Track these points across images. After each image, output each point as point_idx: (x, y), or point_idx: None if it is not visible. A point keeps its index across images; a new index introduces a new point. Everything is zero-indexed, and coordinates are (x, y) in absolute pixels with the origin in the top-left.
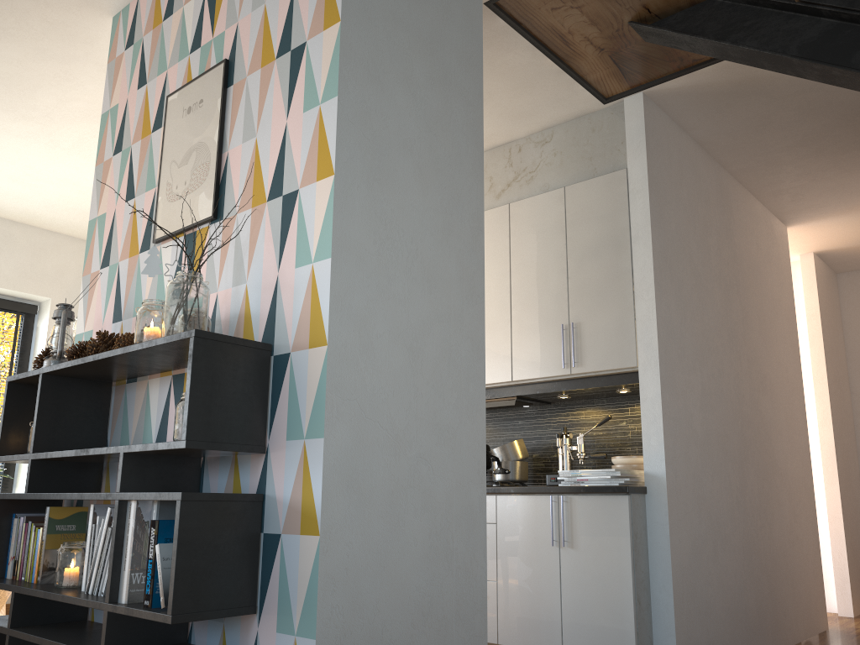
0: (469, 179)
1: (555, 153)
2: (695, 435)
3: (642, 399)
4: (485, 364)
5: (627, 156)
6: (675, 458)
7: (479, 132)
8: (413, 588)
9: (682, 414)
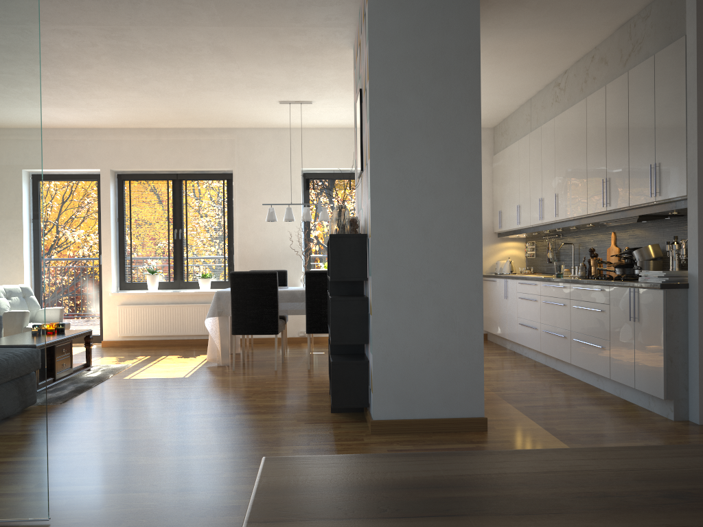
0: (468, 125)
1: (651, 25)
2: None
3: (688, 220)
4: (617, 194)
5: (686, 24)
6: None
7: (476, 92)
8: (428, 338)
9: None
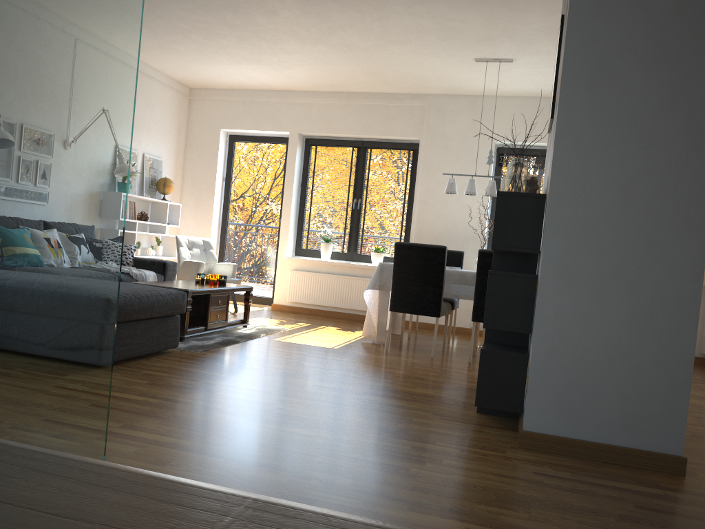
0: None
1: None
2: None
3: None
4: None
5: None
6: None
7: None
8: (612, 337)
9: None
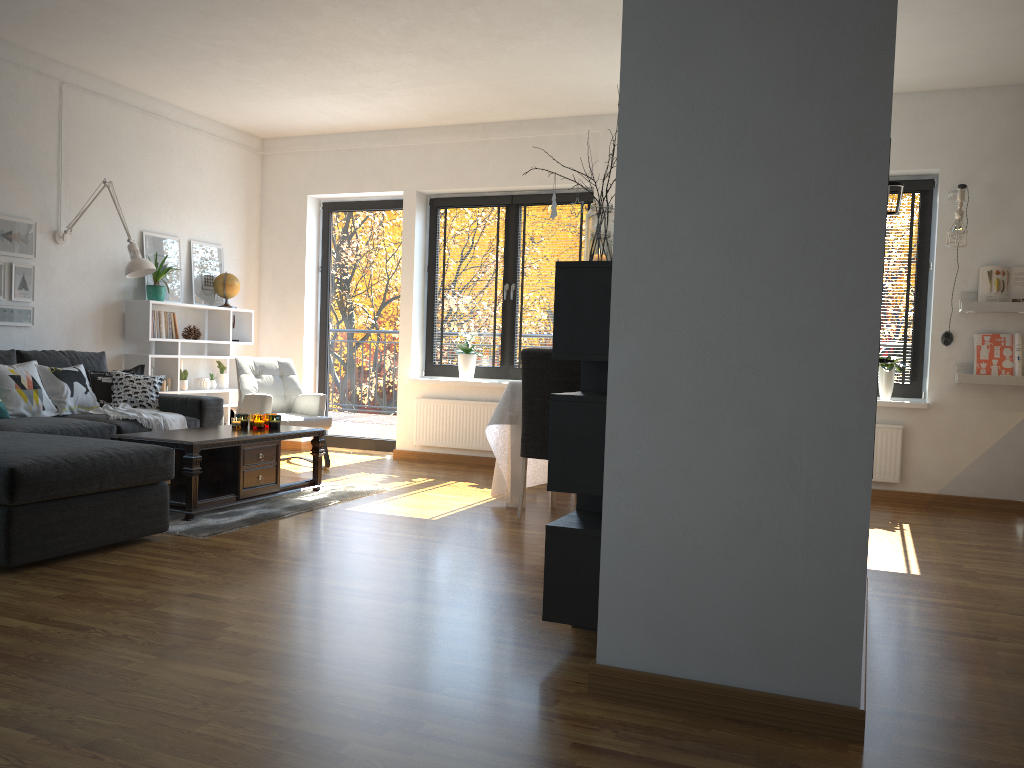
0: None
1: None
2: None
3: None
4: None
5: None
6: None
7: None
8: (730, 501)
9: None
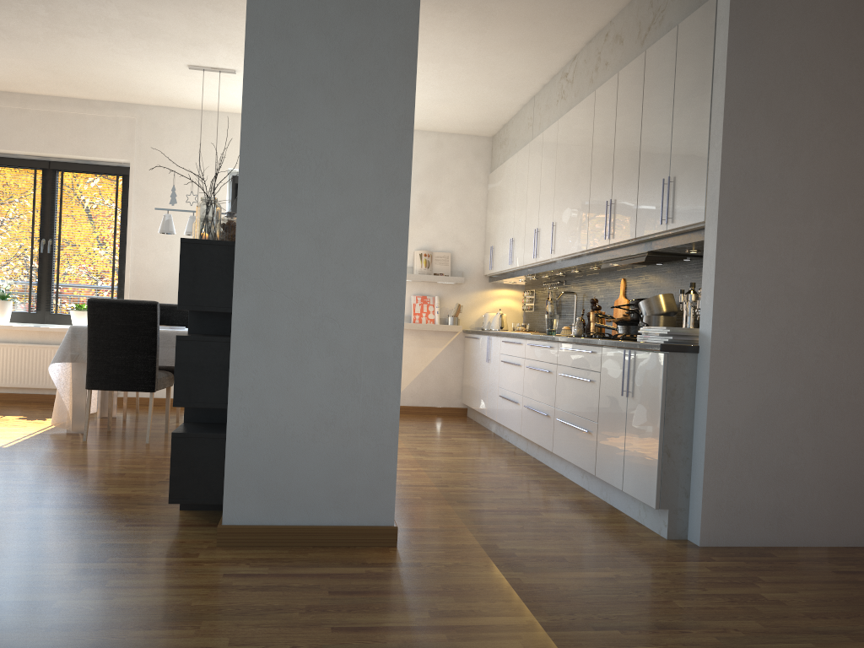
0: (396, 87)
1: None
2: (793, 293)
3: (704, 256)
4: (623, 221)
5: None
6: (737, 318)
7: (411, 40)
8: (316, 405)
9: (763, 270)
